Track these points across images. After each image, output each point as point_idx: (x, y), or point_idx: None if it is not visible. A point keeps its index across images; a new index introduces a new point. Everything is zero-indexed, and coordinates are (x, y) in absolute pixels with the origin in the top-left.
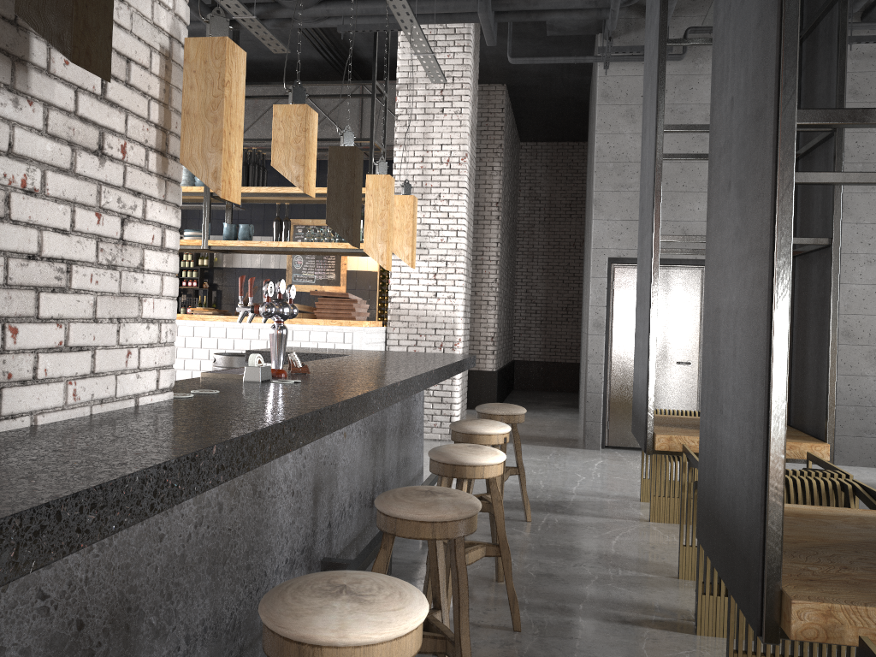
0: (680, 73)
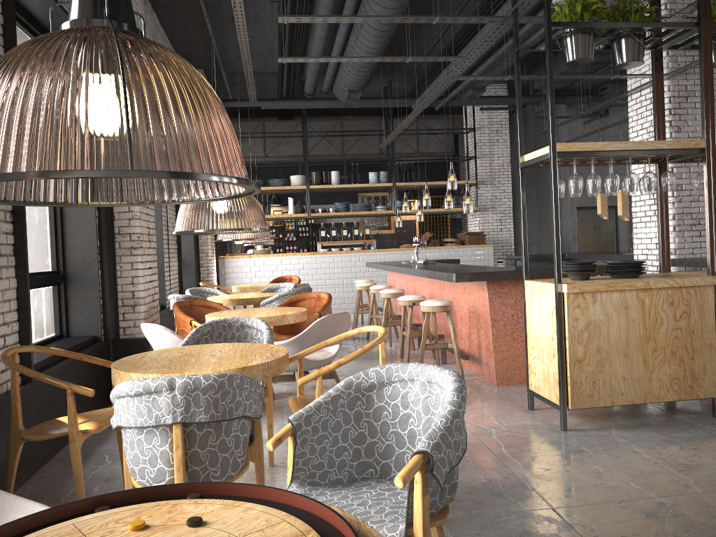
0: (600, 122)
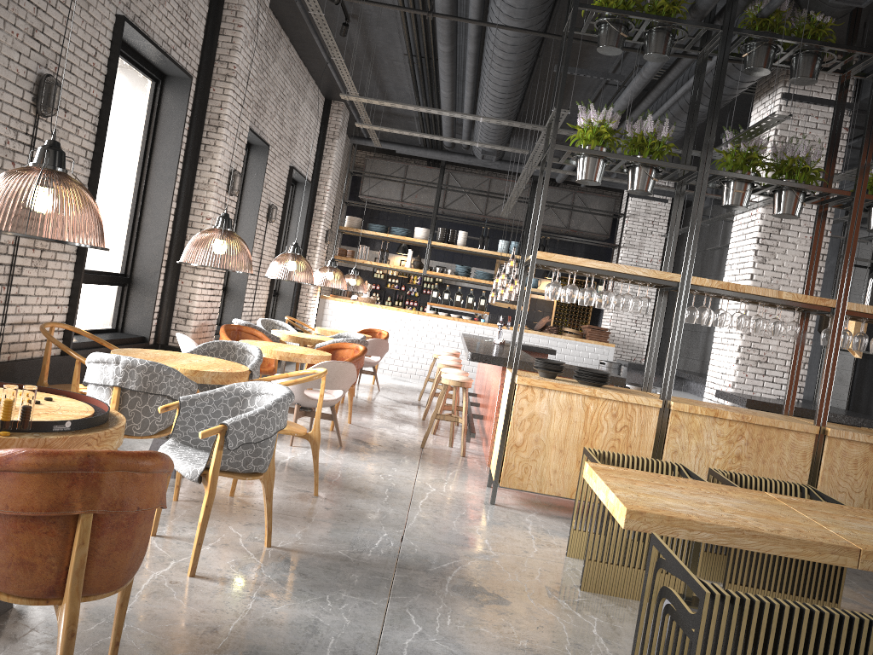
0: None
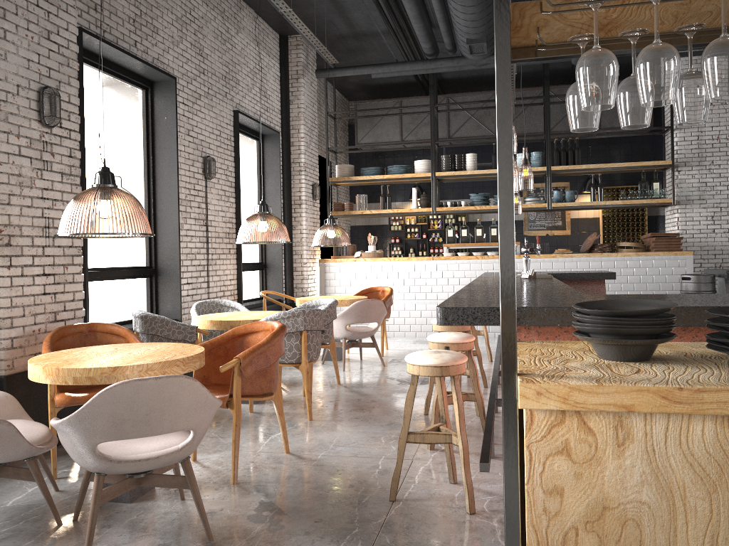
0: None
